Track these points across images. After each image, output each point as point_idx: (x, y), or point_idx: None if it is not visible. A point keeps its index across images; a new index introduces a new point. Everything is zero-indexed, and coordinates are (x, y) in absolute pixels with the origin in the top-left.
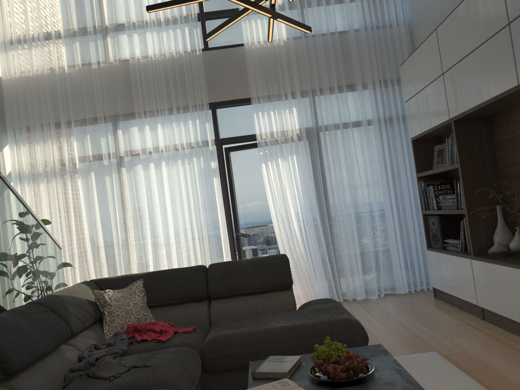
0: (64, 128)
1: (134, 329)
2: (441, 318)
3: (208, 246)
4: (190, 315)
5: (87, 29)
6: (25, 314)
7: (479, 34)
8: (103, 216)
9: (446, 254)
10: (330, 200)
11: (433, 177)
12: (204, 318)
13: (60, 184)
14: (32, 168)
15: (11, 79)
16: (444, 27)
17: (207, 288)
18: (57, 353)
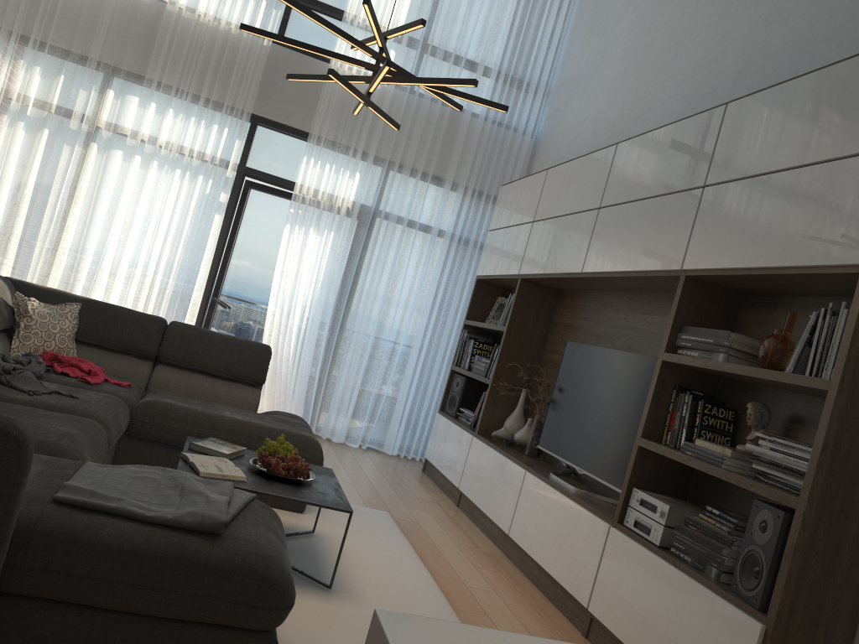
0: (31, 51)
1: (53, 358)
2: (415, 489)
3: (170, 298)
4: (125, 370)
5: None
6: None
7: (576, 201)
8: (38, 196)
9: (454, 423)
10: (353, 307)
11: (481, 332)
12: (142, 381)
13: None
14: None
15: None
16: (555, 173)
17: (160, 347)
18: None
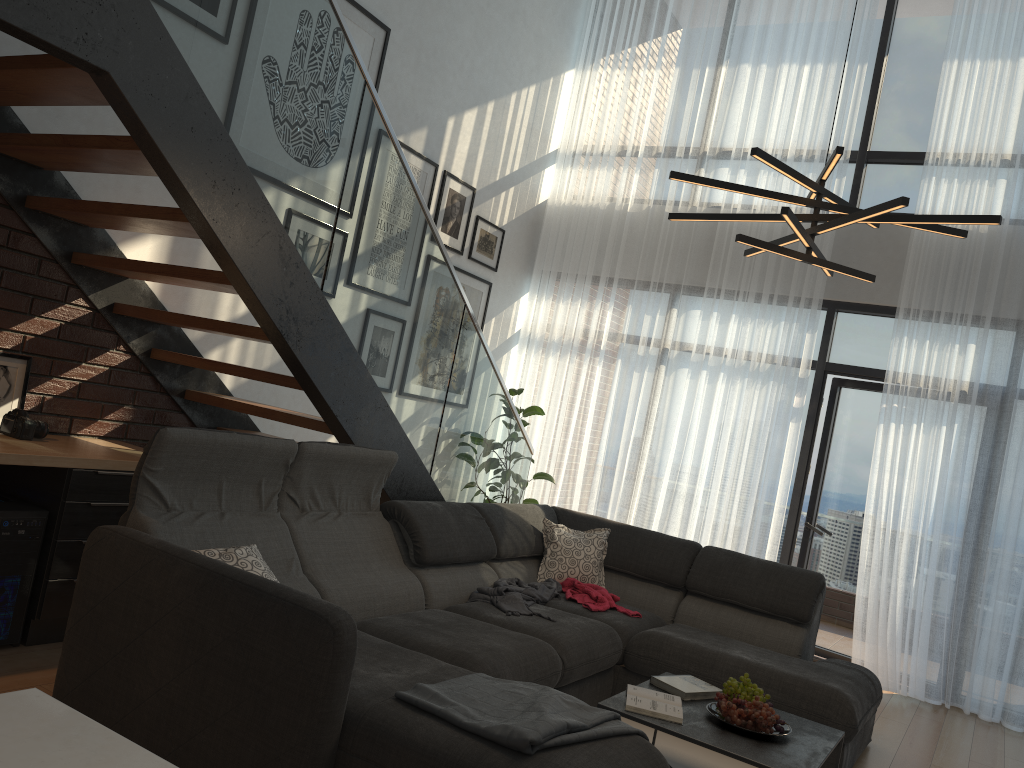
0: (601, 289)
1: (571, 585)
2: None
3: (747, 524)
4: (650, 600)
5: (676, 152)
6: (457, 512)
7: None
8: (613, 426)
9: None
10: (988, 525)
11: None
12: (667, 613)
13: (572, 365)
14: (546, 333)
15: (558, 206)
16: None
17: (687, 575)
18: (474, 568)
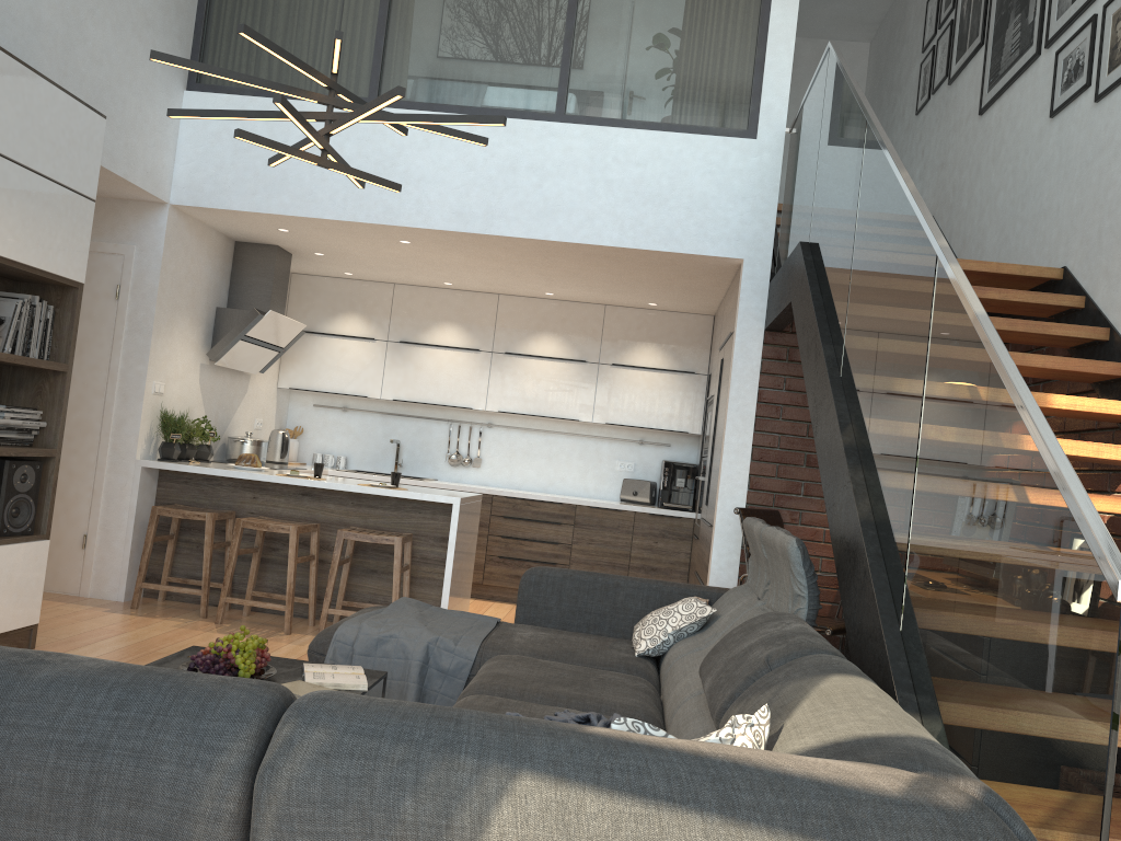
0: None
1: None
2: None
3: None
4: None
5: None
6: (768, 639)
7: None
8: None
9: None
10: None
11: None
12: None
13: None
14: None
15: None
16: None
17: None
18: None
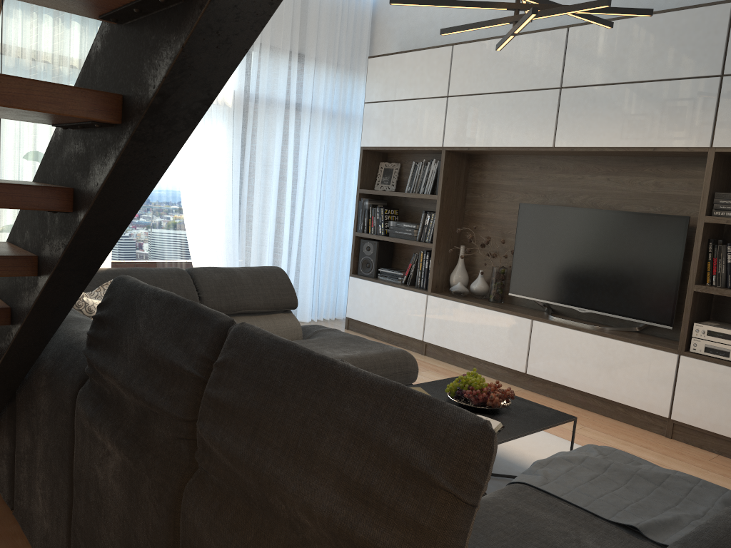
0: None
1: None
2: None
3: None
4: None
5: None
6: None
7: (517, 80)
8: None
9: (387, 285)
10: (253, 197)
11: (372, 197)
12: None
13: None
14: None
15: None
16: (467, 50)
17: (200, 301)
18: None
